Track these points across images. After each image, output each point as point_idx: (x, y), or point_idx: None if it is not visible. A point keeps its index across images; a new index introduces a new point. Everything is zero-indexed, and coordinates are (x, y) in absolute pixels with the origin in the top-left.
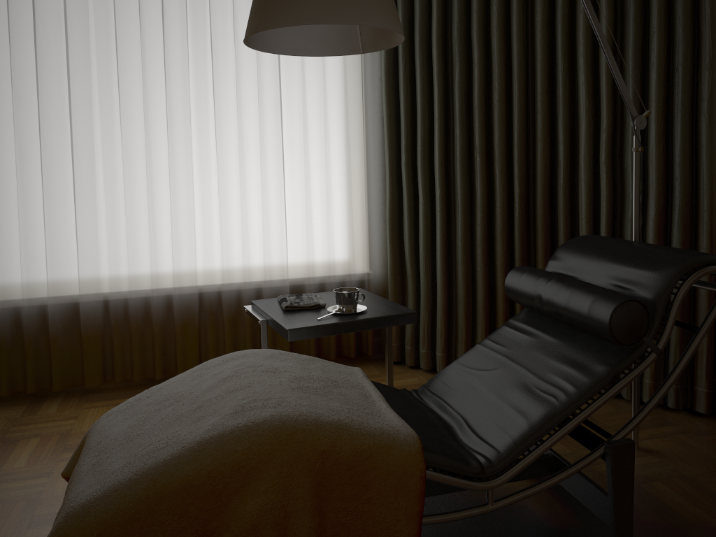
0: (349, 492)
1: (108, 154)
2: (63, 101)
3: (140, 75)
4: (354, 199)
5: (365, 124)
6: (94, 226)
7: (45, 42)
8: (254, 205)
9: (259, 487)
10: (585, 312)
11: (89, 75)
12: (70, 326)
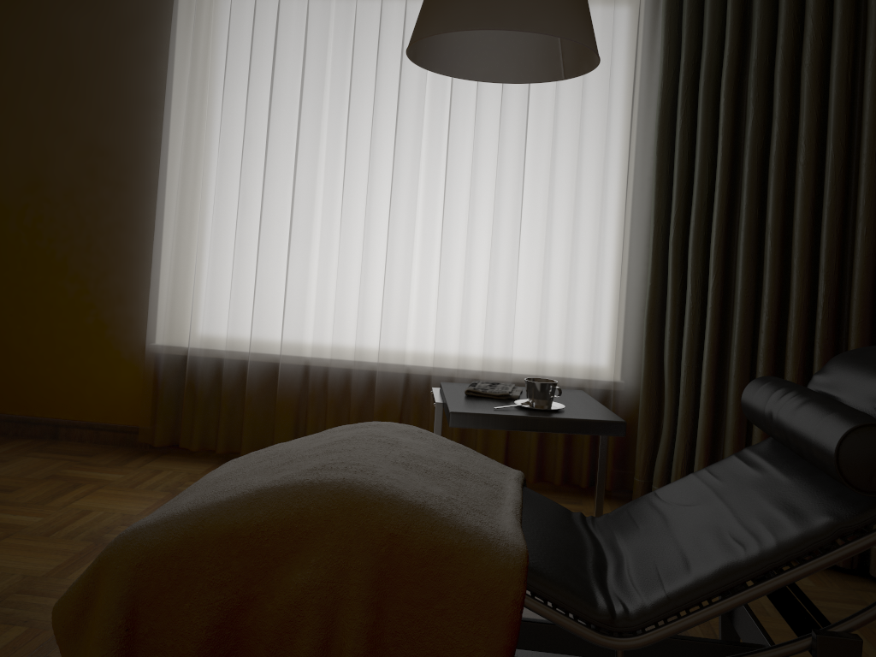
0: (419, 595)
1: (328, 204)
2: (291, 144)
3: (371, 120)
4: (605, 284)
5: (628, 190)
6: (303, 281)
7: (281, 82)
8: (481, 278)
9: (310, 558)
10: (811, 436)
11: (319, 118)
12: (268, 388)
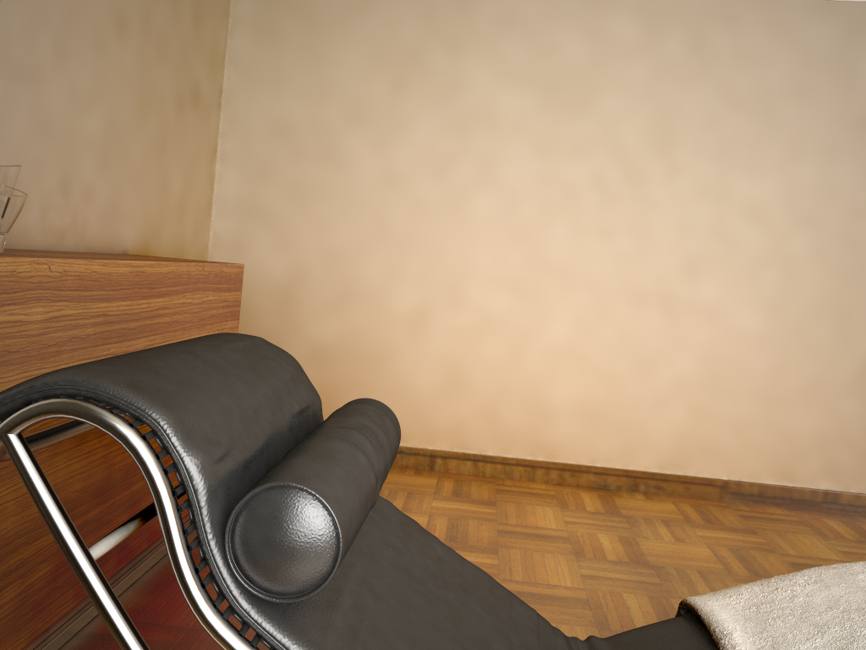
0: None
1: None
2: None
3: None
4: None
5: None
6: None
7: None
8: None
9: None
10: (397, 441)
11: None
12: None
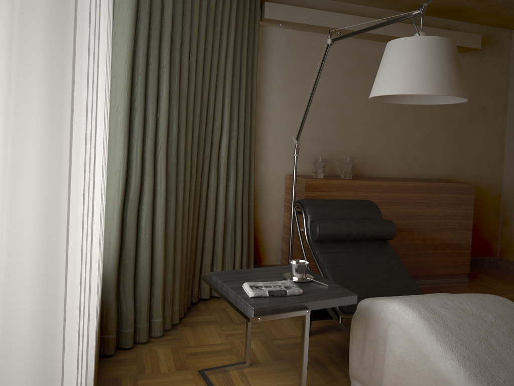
0: None
1: None
2: None
3: None
4: None
5: None
6: None
7: None
8: None
9: None
10: (384, 230)
11: None
12: None
